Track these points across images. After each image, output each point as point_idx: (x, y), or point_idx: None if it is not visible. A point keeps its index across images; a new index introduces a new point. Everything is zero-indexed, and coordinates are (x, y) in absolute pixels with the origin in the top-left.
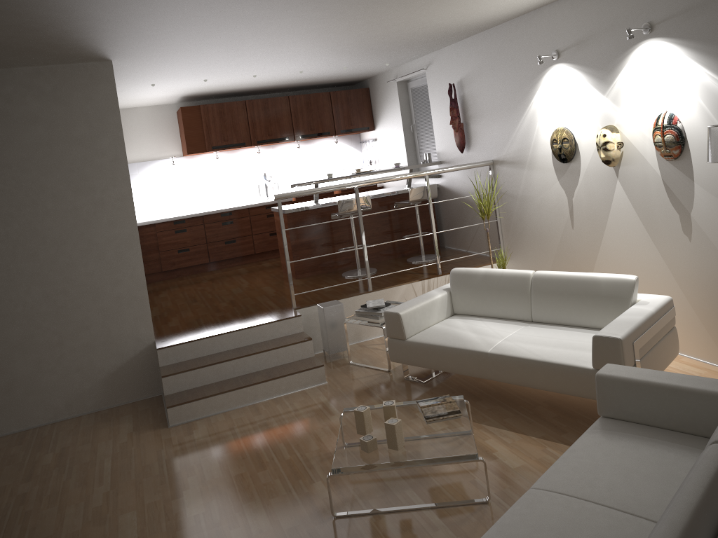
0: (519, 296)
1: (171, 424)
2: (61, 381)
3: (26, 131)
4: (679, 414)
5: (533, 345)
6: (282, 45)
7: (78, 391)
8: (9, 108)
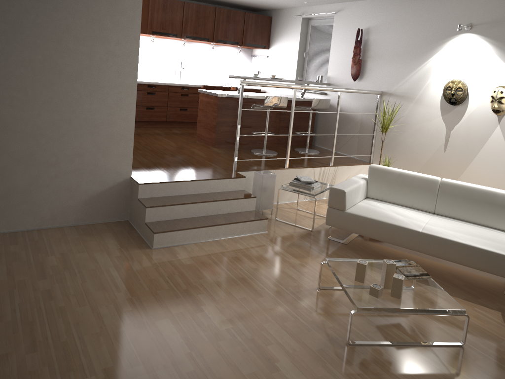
0: (427, 194)
1: (154, 247)
2: (51, 196)
3: None
4: None
5: (453, 231)
6: None
7: (63, 206)
8: None
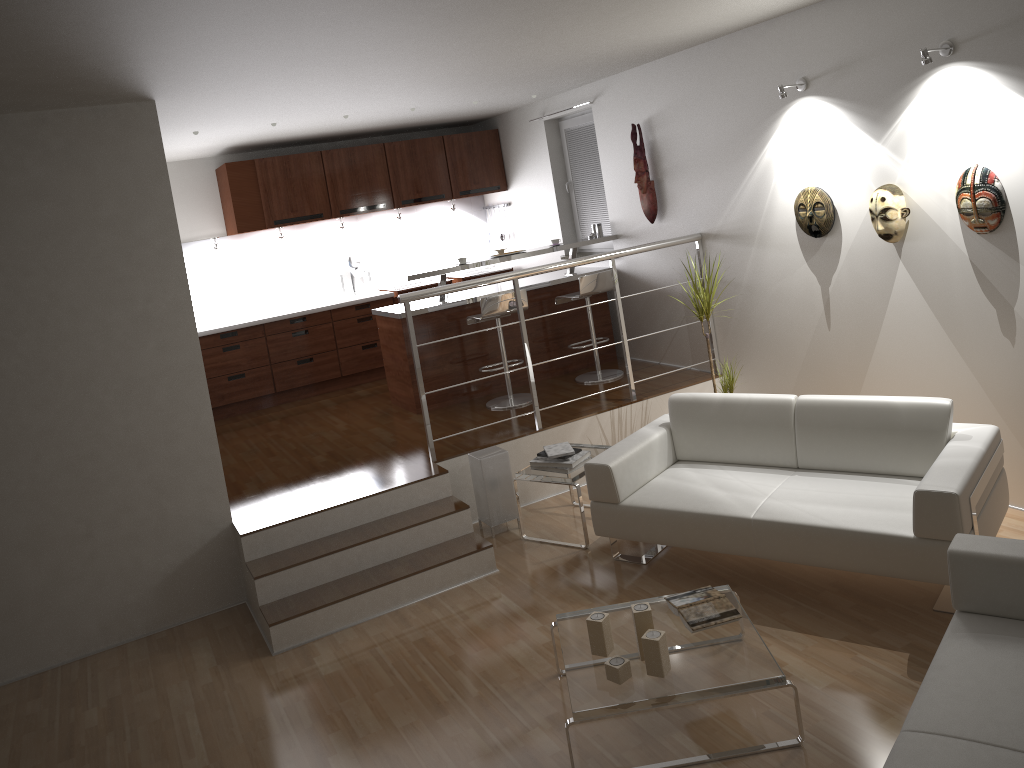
0: (777, 433)
1: (276, 650)
2: (92, 593)
3: (27, 211)
4: None
5: (814, 504)
6: (408, 73)
7: (119, 606)
8: None
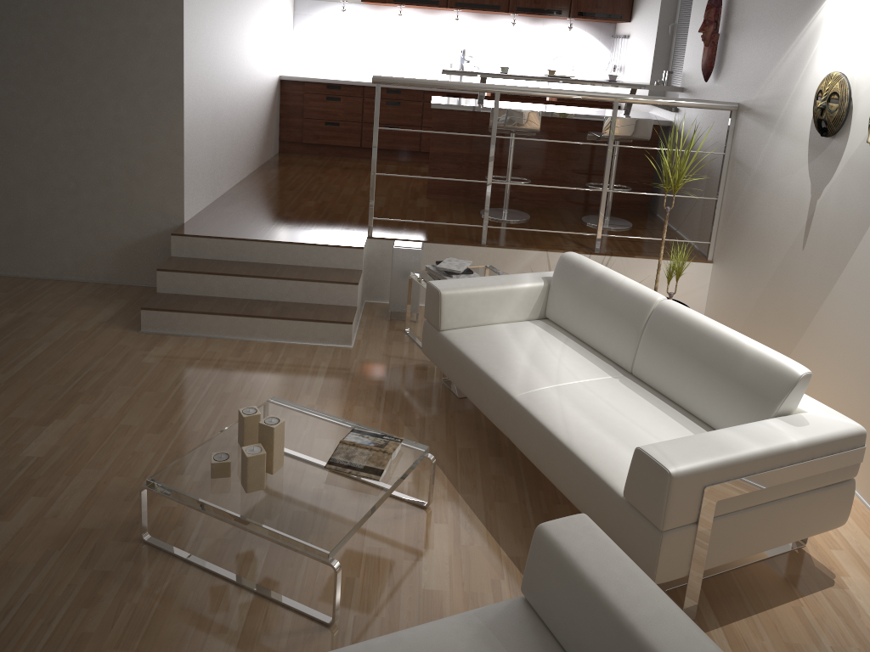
0: (626, 328)
1: (143, 330)
2: (72, 236)
3: None
4: None
5: (582, 413)
6: None
7: (90, 254)
8: None
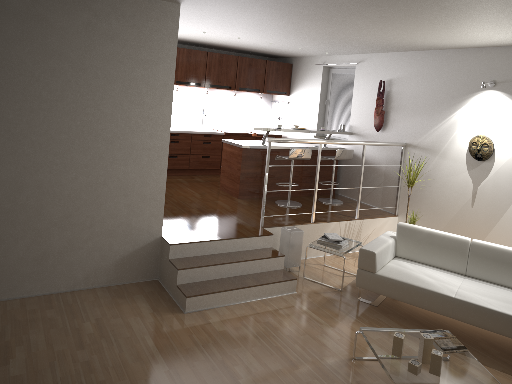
0: (458, 255)
1: (187, 311)
2: (85, 258)
3: (104, 45)
4: None
5: (487, 297)
6: (303, 26)
7: (96, 268)
8: (95, 23)
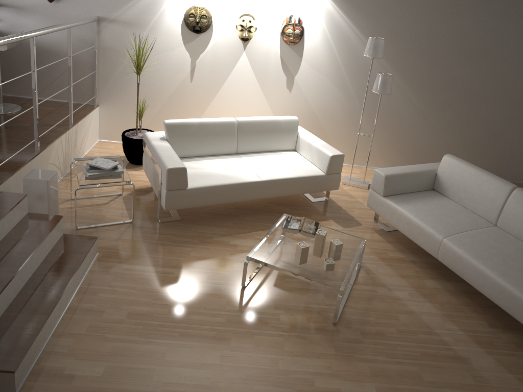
0: (229, 137)
1: (17, 390)
2: None
3: None
4: (415, 184)
5: (276, 168)
6: None
7: None
8: None
